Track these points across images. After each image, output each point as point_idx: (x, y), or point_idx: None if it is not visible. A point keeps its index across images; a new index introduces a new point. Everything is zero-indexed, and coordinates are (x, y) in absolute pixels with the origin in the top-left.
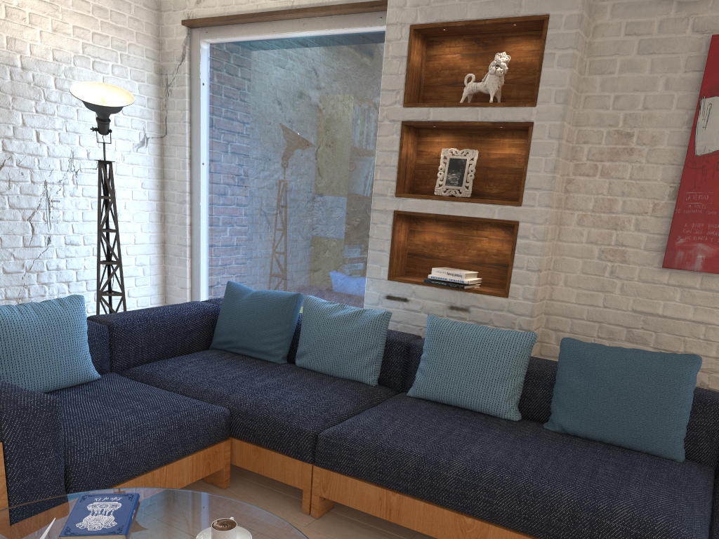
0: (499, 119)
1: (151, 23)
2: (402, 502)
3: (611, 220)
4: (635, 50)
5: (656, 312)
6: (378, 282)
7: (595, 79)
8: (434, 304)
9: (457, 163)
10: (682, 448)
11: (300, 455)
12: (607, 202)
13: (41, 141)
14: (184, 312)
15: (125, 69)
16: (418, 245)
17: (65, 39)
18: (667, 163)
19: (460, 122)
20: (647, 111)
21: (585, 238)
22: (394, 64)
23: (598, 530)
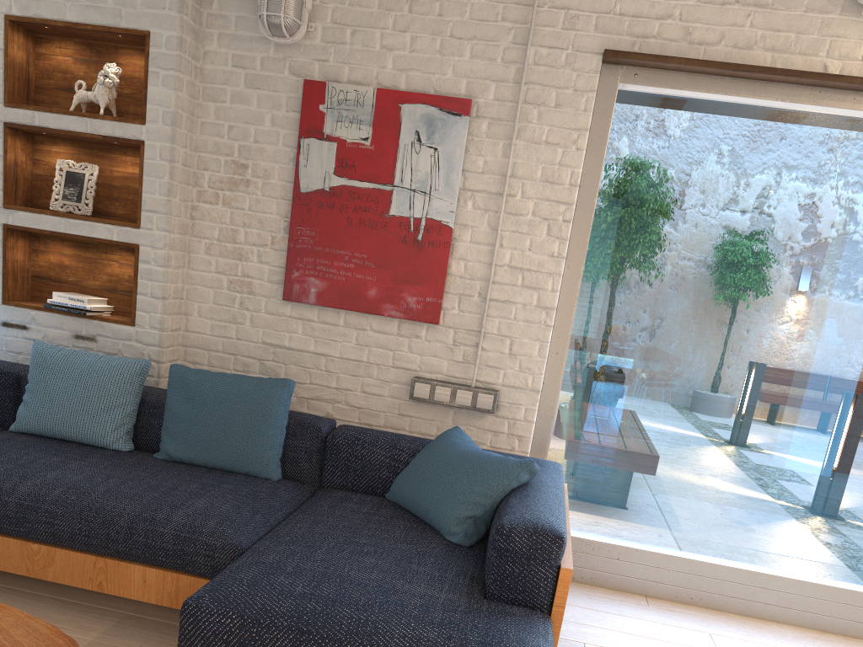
0: (110, 134)
1: None
2: None
3: (236, 251)
4: (243, 83)
5: (283, 344)
6: None
7: (210, 106)
8: (58, 332)
9: (75, 177)
10: (276, 468)
11: None
12: (231, 232)
13: None
14: None
15: None
16: (43, 266)
17: None
18: (280, 198)
19: (70, 131)
20: (259, 144)
21: (214, 267)
22: None
23: (152, 538)
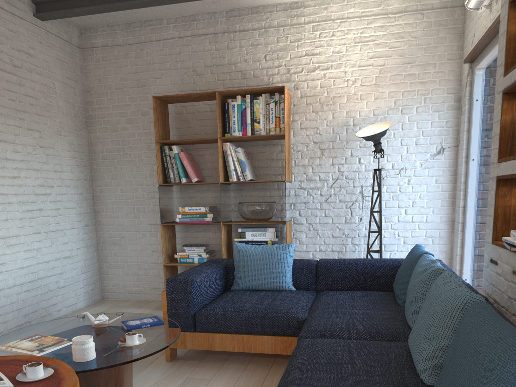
0: None
1: (453, 69)
2: None
3: None
4: None
5: None
6: (488, 246)
7: None
8: (507, 268)
9: None
10: None
11: None
12: None
13: (361, 163)
14: (377, 263)
15: (427, 107)
16: None
17: (382, 101)
18: None
19: None
20: None
21: None
22: (501, 41)
23: None
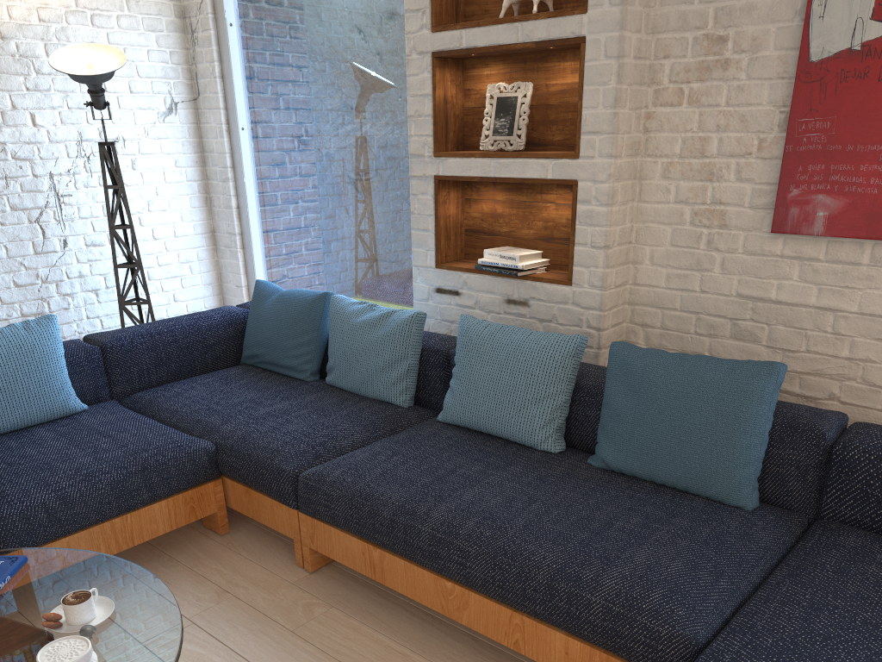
0: (544, 37)
1: None
2: (384, 559)
3: (704, 168)
4: None
5: (768, 297)
6: (426, 271)
7: None
8: (489, 297)
9: (506, 104)
10: (751, 492)
11: (283, 499)
12: (698, 142)
13: (38, 125)
14: (202, 322)
15: (135, 19)
16: (476, 218)
17: None
18: (775, 78)
19: (499, 46)
20: None
21: (673, 196)
22: None
23: (576, 606)
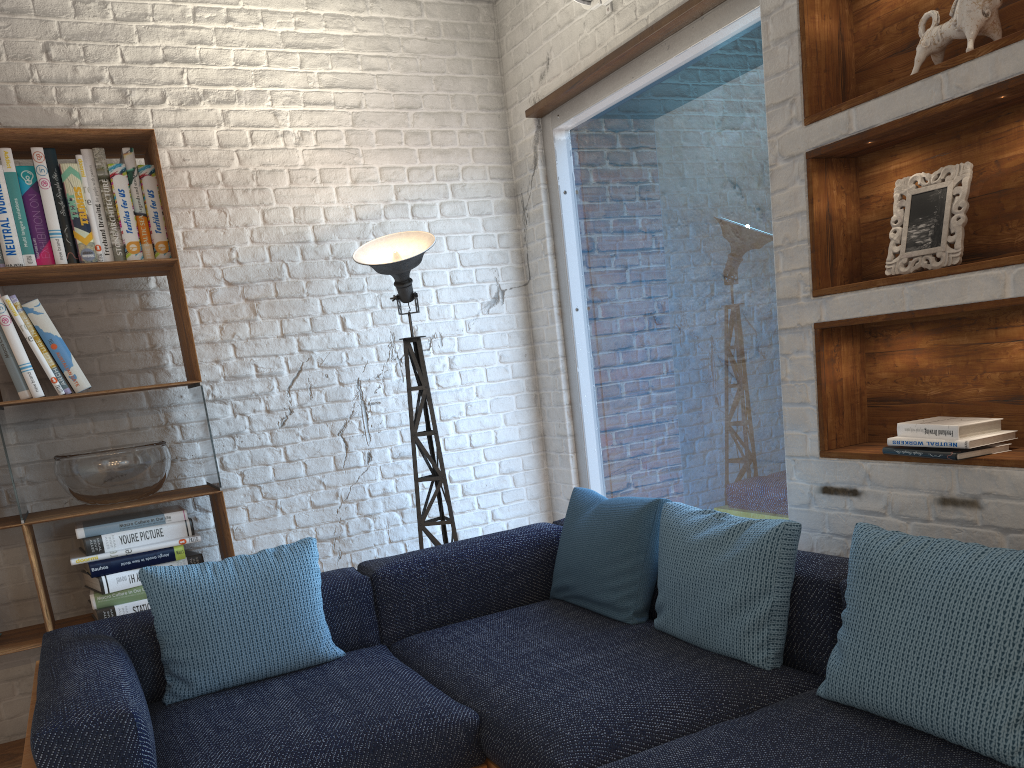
0: (987, 81)
1: (494, 130)
2: None
3: None
4: None
5: None
6: (805, 463)
7: None
8: (909, 496)
9: (927, 202)
10: None
11: None
12: None
13: (348, 328)
14: (501, 544)
15: (460, 204)
16: (885, 380)
17: (370, 188)
18: None
19: (910, 116)
20: None
21: None
22: (781, 54)
23: None
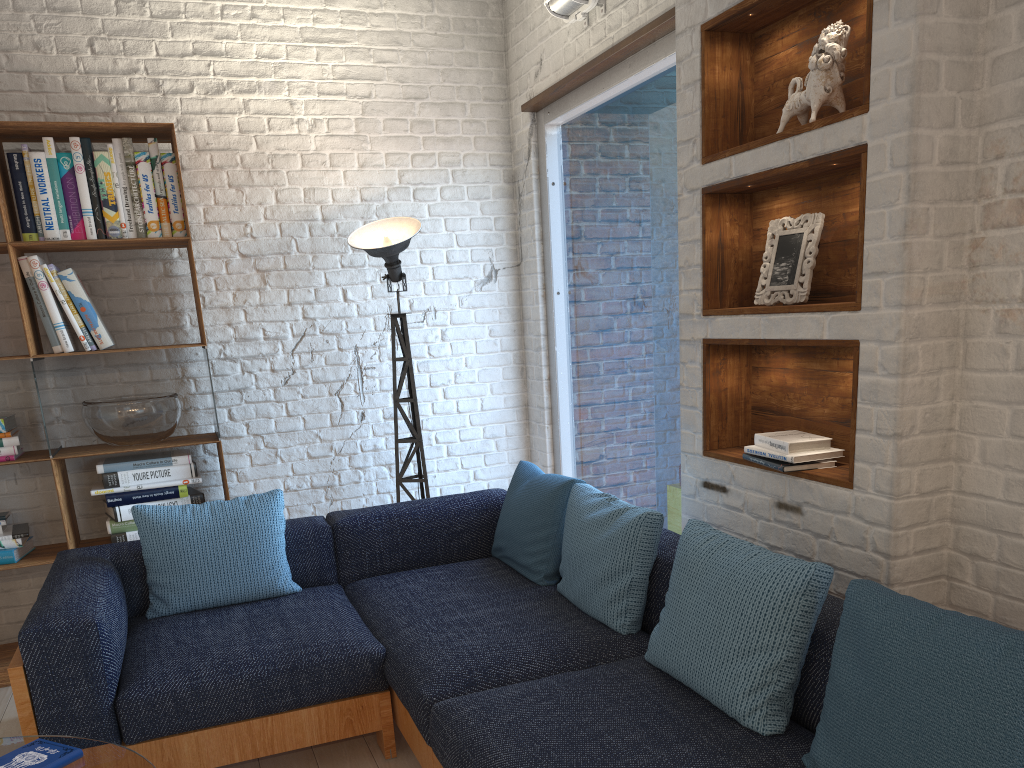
0: (818, 152)
1: (496, 119)
2: None
3: None
4: None
5: None
6: (693, 459)
7: (1008, 17)
8: (758, 497)
9: (789, 243)
10: None
11: (420, 731)
12: None
13: (348, 300)
14: (452, 506)
15: (459, 189)
16: (764, 392)
17: (376, 172)
18: None
19: (769, 171)
20: None
21: (1012, 360)
22: (688, 98)
23: None
